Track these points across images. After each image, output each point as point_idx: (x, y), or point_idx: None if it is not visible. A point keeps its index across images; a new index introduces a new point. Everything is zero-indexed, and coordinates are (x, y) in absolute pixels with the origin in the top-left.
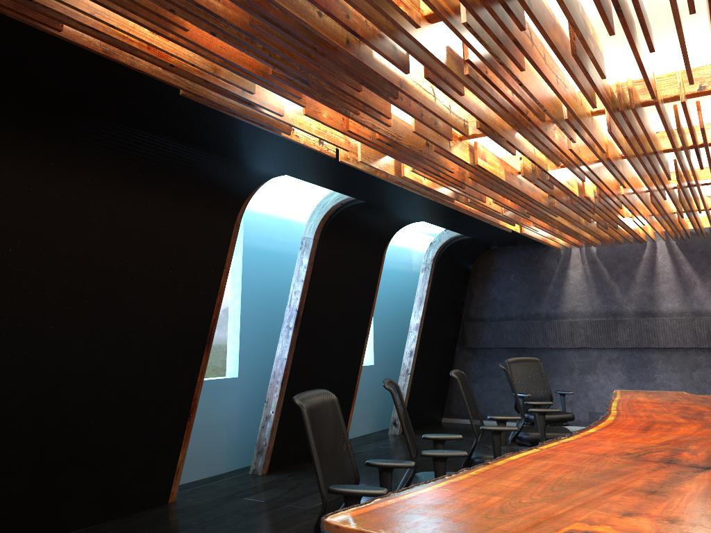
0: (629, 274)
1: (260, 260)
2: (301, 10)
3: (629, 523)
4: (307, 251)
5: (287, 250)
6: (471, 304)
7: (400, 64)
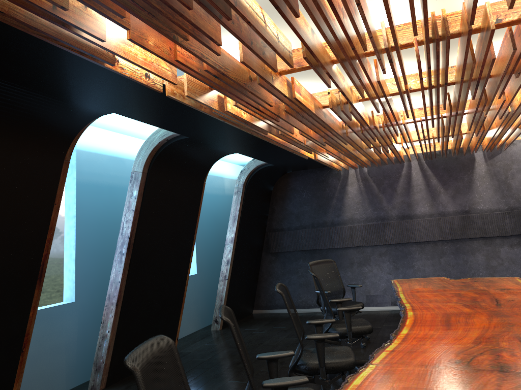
0: (392, 187)
1: (93, 193)
2: None
3: None
4: (137, 183)
5: (119, 183)
6: (273, 217)
7: None
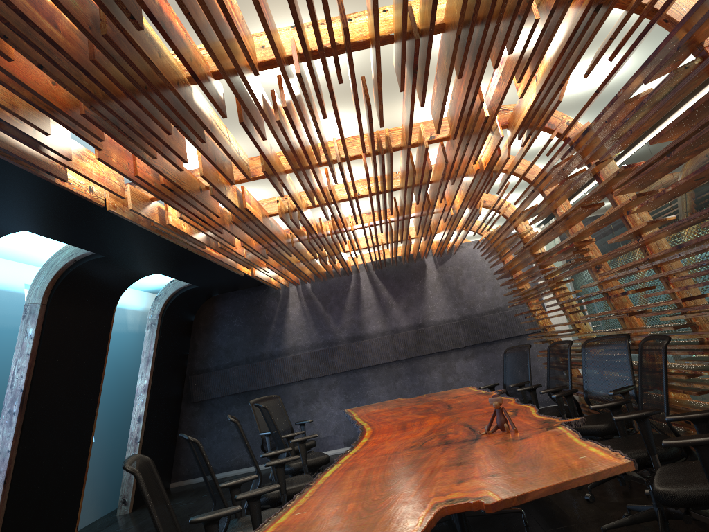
0: (340, 304)
1: None
2: (149, 49)
3: (468, 486)
4: (34, 319)
5: None
6: (196, 356)
7: (221, 109)
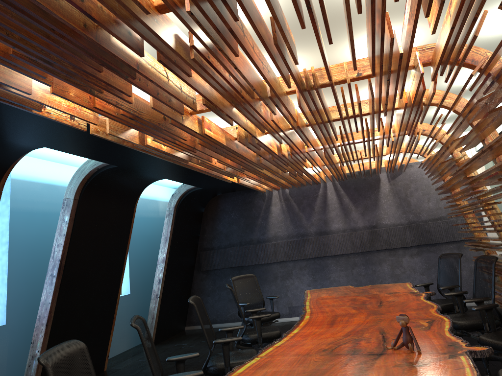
0: (310, 206)
1: (26, 220)
2: None
3: None
4: (69, 209)
5: (53, 209)
6: (204, 237)
7: (135, 48)
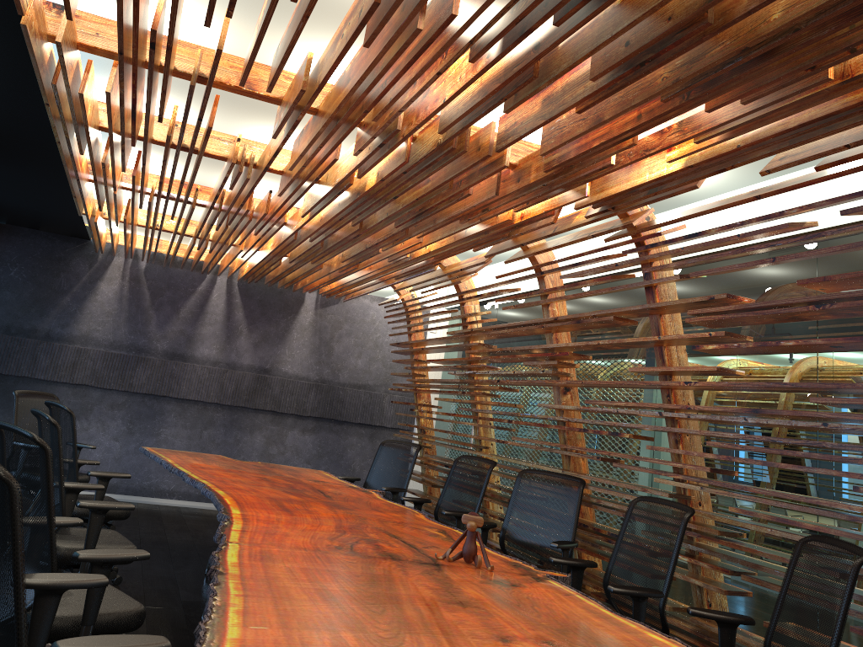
0: (175, 305)
1: None
2: None
3: None
4: None
5: None
6: None
7: None
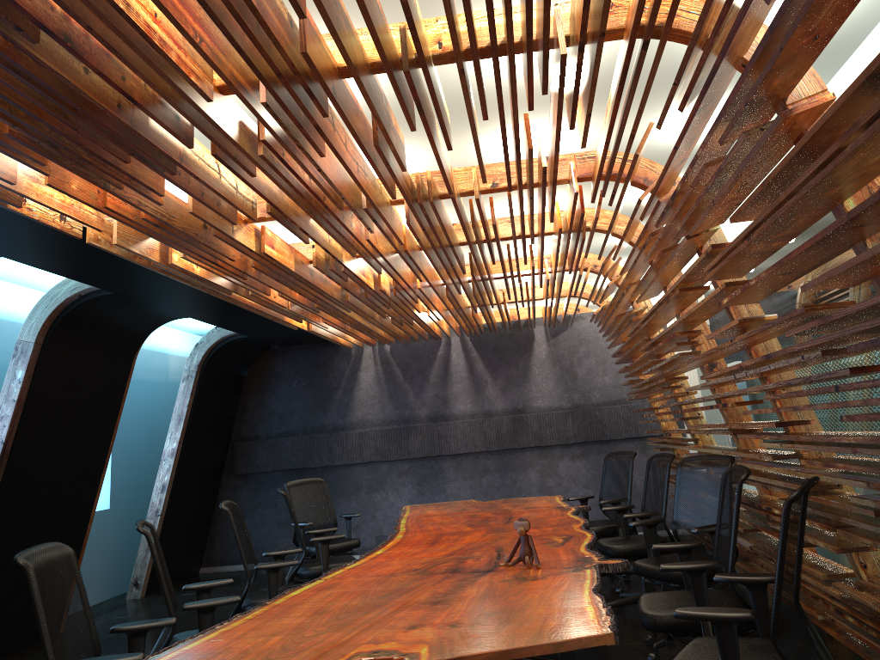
0: (423, 374)
1: None
2: (63, 64)
3: (414, 635)
4: (25, 360)
5: None
6: (244, 419)
7: (183, 137)
